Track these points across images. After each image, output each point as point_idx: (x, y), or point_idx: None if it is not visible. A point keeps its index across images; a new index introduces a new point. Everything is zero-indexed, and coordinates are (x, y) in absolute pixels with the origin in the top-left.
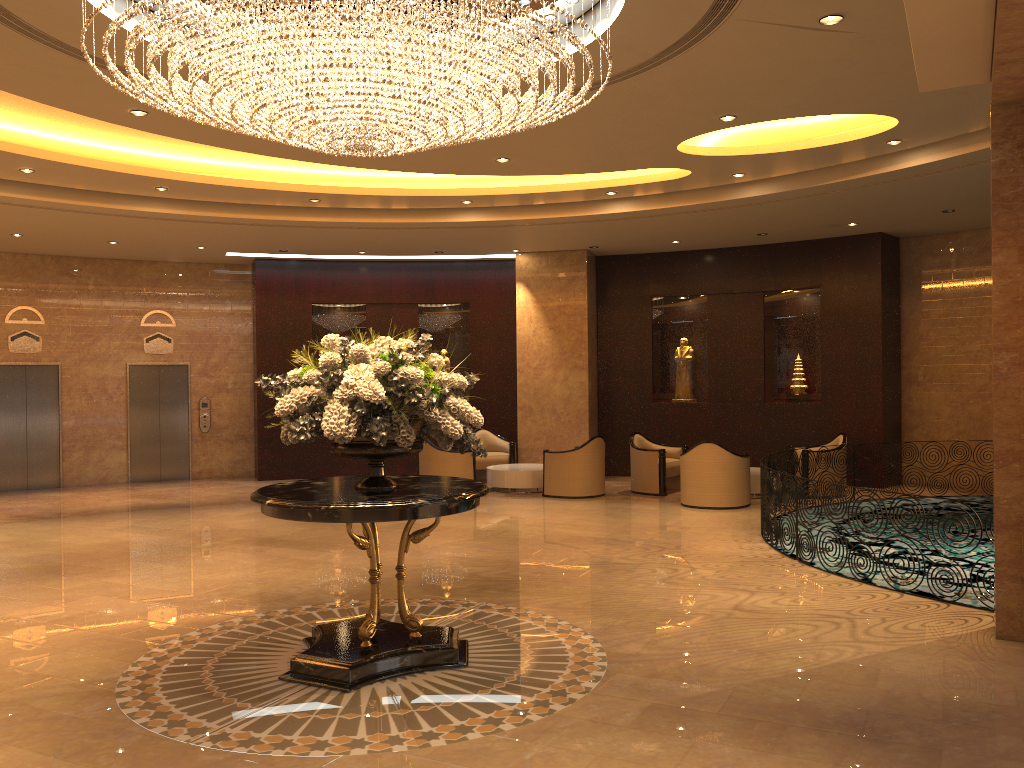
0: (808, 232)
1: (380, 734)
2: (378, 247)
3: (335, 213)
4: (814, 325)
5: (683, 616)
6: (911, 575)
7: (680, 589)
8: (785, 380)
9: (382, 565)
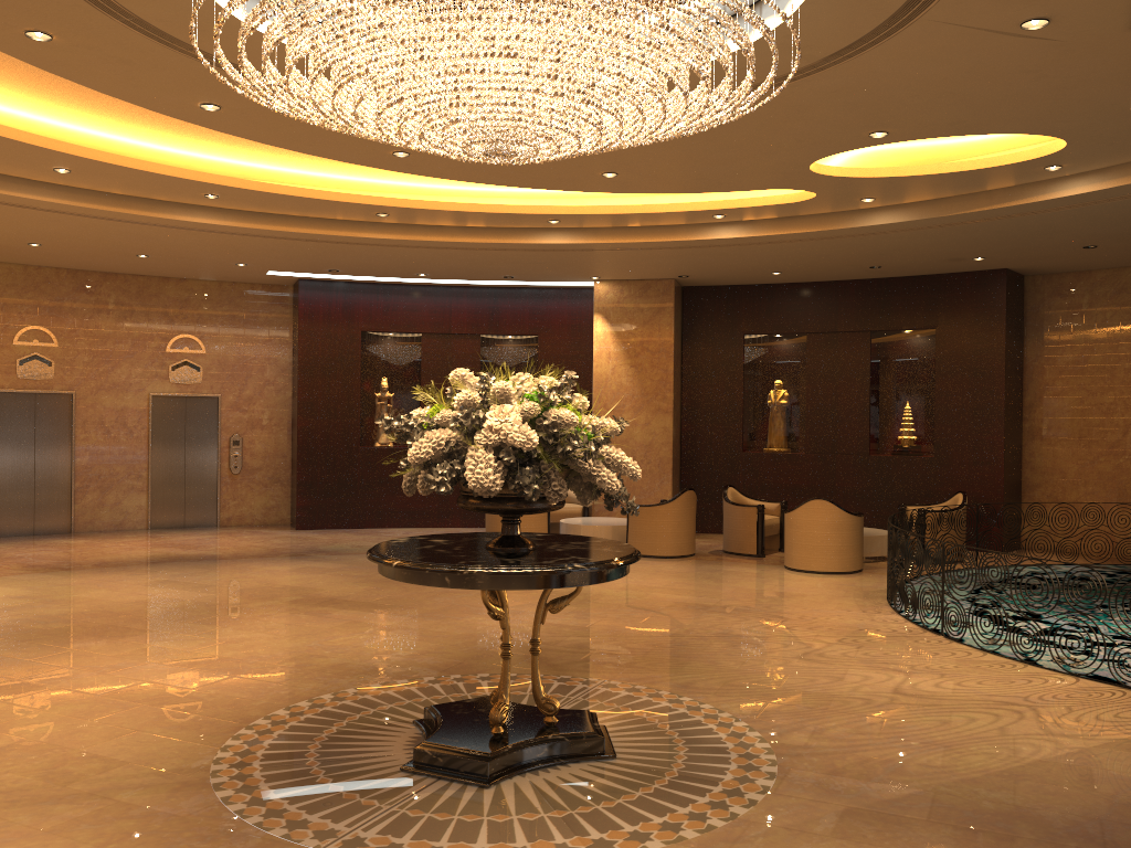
0: (926, 266)
1: (543, 841)
2: (442, 270)
3: (403, 230)
4: (927, 370)
5: (840, 700)
6: (1088, 657)
7: (824, 668)
8: (893, 430)
9: (472, 633)
